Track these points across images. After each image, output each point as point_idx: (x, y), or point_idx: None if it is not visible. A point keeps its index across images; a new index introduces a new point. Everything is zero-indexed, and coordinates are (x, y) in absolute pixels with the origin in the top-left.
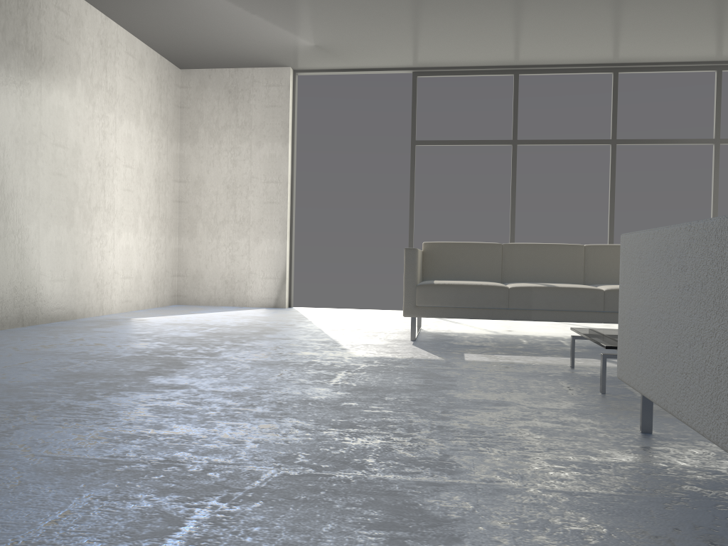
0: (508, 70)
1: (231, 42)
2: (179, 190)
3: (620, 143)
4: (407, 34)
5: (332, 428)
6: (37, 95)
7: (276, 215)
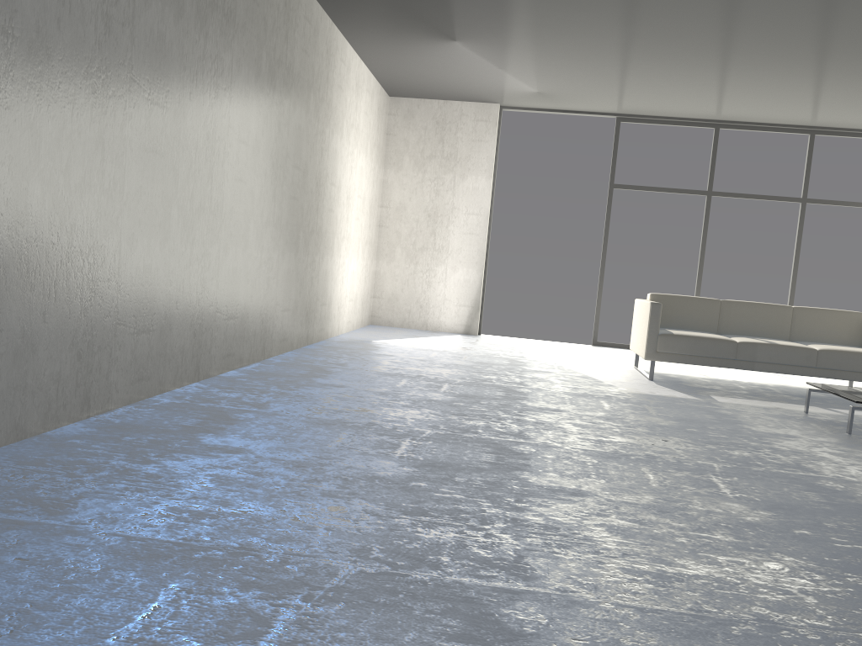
0: (710, 123)
1: (459, 83)
2: (380, 214)
3: (810, 202)
4: (631, 92)
5: (707, 444)
6: (327, 142)
7: (475, 246)
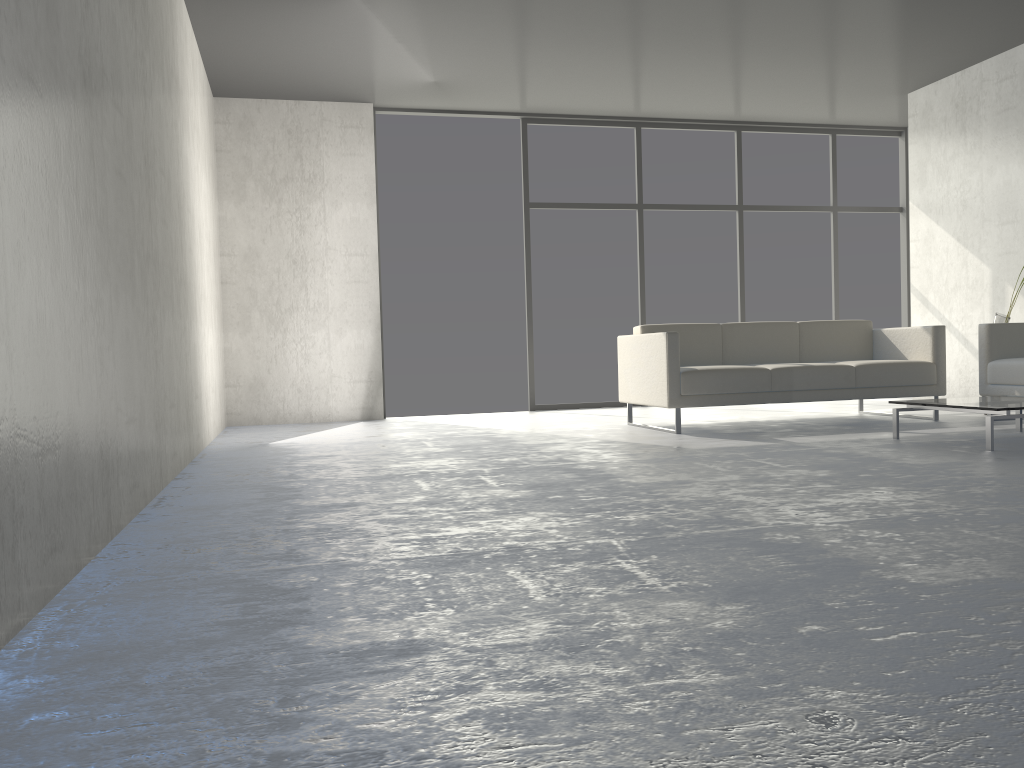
0: (630, 121)
1: (329, 70)
2: (221, 266)
3: (746, 209)
4: (557, 78)
5: (926, 487)
6: (180, 142)
7: (365, 298)
